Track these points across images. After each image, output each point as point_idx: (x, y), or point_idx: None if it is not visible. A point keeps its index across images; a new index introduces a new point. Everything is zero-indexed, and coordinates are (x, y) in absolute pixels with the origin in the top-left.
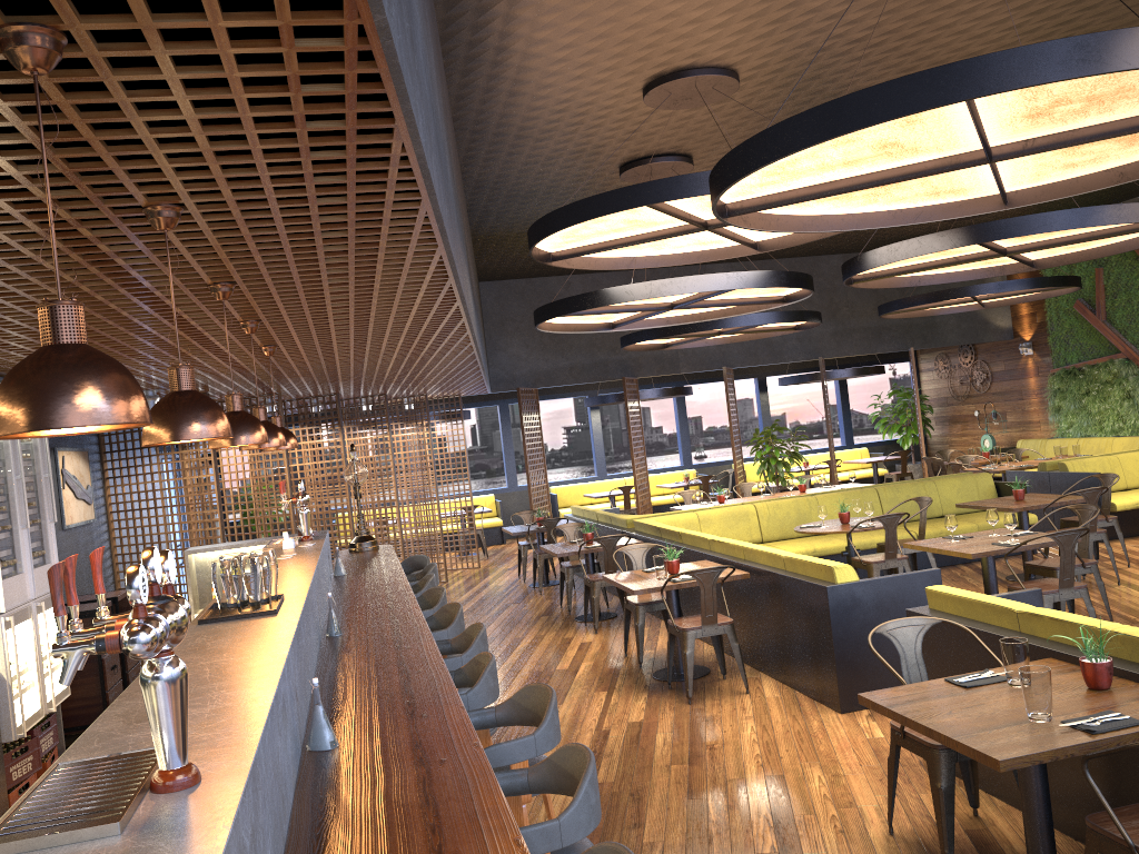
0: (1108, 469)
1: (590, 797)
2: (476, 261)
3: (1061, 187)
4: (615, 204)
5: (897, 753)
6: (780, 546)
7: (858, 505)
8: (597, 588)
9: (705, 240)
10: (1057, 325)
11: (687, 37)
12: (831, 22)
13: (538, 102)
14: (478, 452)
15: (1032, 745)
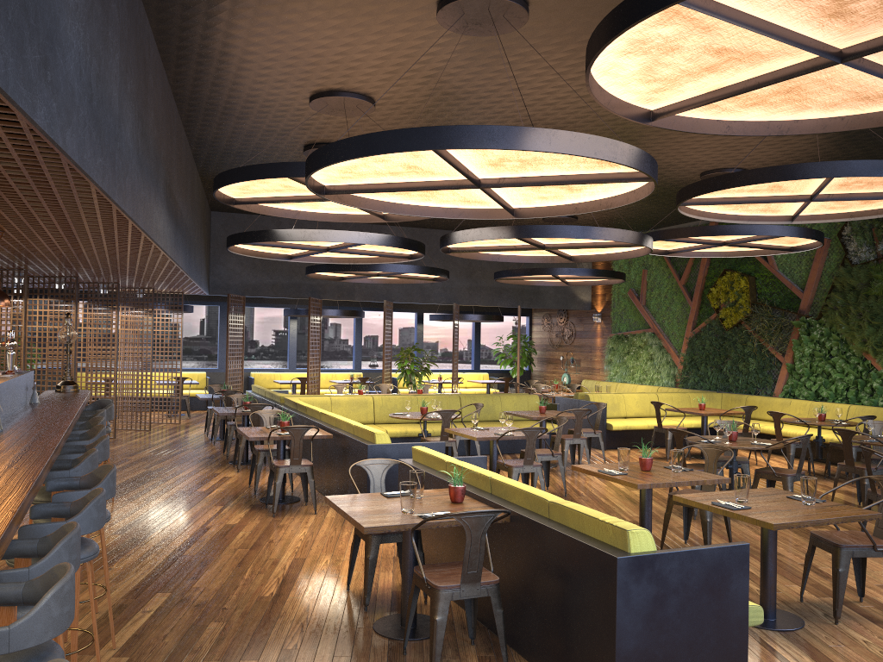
0: (616, 403)
1: (92, 513)
2: (207, 195)
3: (545, 210)
4: (266, 173)
5: (358, 540)
6: (384, 427)
7: (435, 403)
8: (244, 440)
9: (347, 207)
10: (617, 304)
11: (333, 71)
12: (429, 80)
13: (235, 94)
14: (204, 340)
15: (389, 522)
